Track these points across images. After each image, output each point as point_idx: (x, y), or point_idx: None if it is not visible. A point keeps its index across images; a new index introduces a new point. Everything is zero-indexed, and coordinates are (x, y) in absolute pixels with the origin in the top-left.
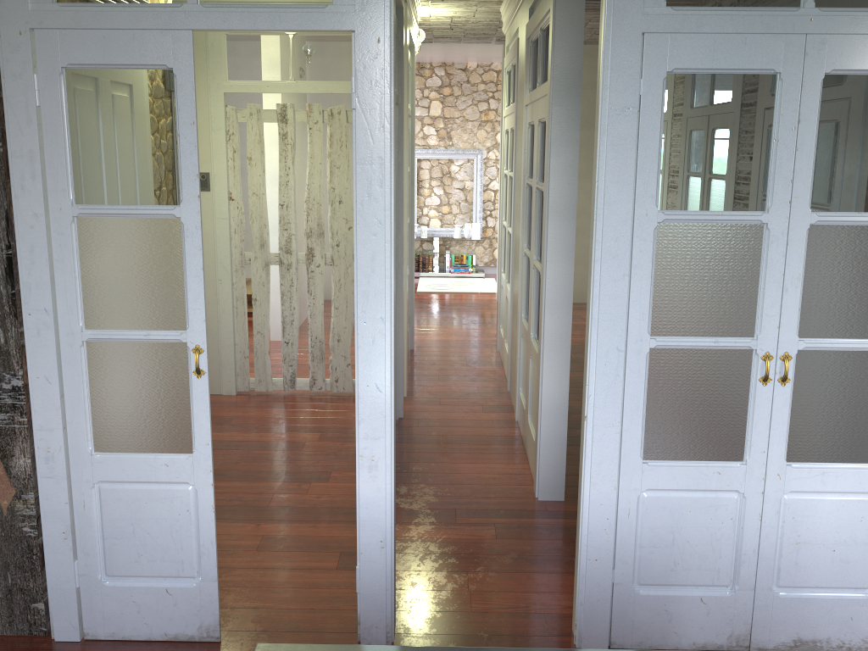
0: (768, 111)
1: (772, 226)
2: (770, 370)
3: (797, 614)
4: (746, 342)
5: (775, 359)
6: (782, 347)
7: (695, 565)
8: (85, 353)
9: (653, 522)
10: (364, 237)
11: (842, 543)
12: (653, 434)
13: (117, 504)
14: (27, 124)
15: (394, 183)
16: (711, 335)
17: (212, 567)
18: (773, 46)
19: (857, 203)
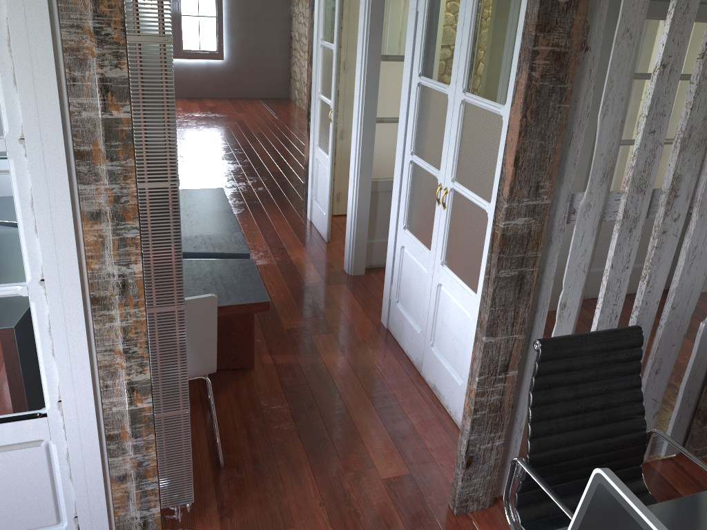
0: (457, 16)
1: (449, 97)
2: (440, 196)
3: (435, 368)
4: (436, 173)
5: (443, 190)
6: (445, 183)
7: (413, 305)
8: (319, 104)
9: (404, 268)
10: (357, 69)
11: (456, 338)
12: (409, 214)
13: (319, 170)
14: (316, 5)
15: (374, 44)
16: (429, 163)
17: (327, 208)
18: None
19: (483, 91)
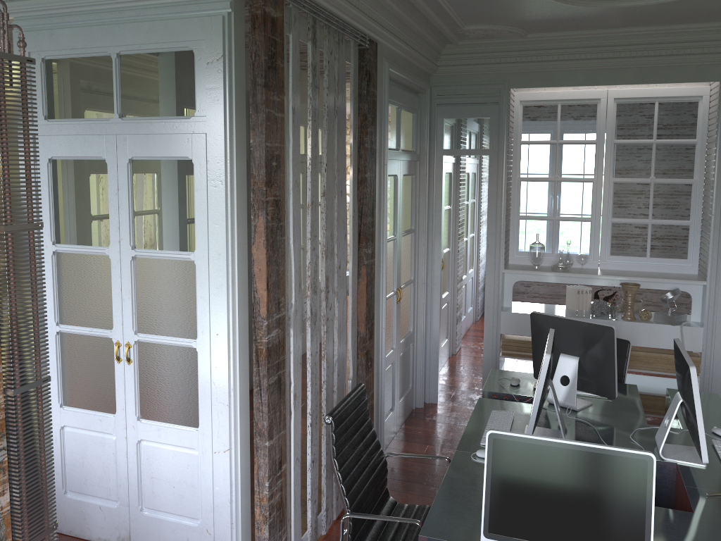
0: (105, 183)
1: (112, 257)
2: (120, 353)
3: (155, 530)
4: (107, 332)
5: (123, 346)
6: (126, 338)
7: (96, 483)
8: None
9: (71, 448)
10: None
11: (179, 483)
12: (66, 389)
13: None
14: None
15: None
16: (90, 326)
17: None
18: (100, 142)
19: (160, 244)
